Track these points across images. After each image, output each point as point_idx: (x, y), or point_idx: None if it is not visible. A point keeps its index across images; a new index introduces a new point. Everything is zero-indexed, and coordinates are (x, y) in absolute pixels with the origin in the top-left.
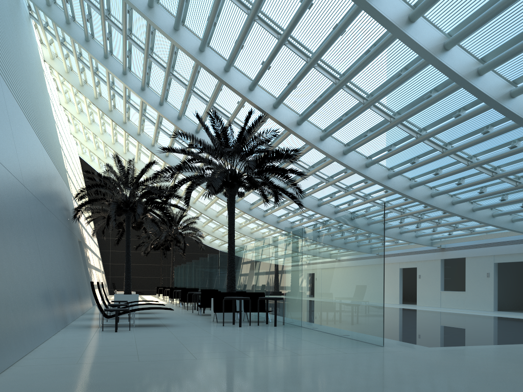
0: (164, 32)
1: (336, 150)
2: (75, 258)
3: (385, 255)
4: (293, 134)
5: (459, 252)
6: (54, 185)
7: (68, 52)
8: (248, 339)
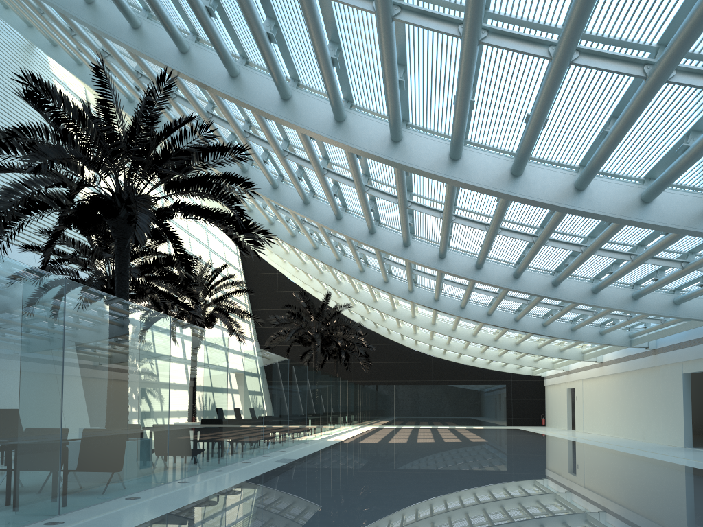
0: None
1: (317, 117)
2: None
3: (661, 349)
4: (229, 100)
5: None
6: None
7: None
8: None
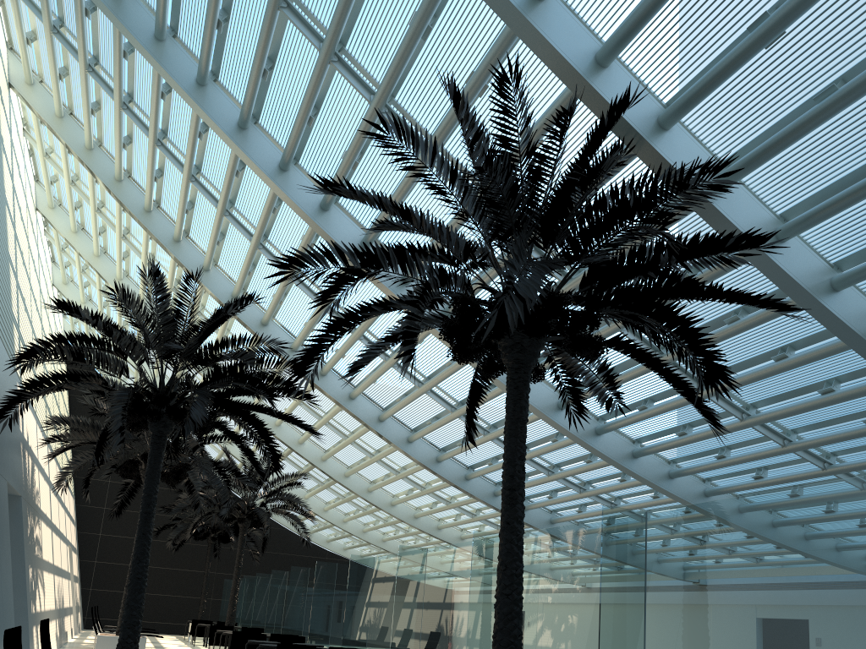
0: None
1: (814, 276)
2: None
3: None
4: (701, 214)
5: None
6: None
7: (68, 63)
8: None
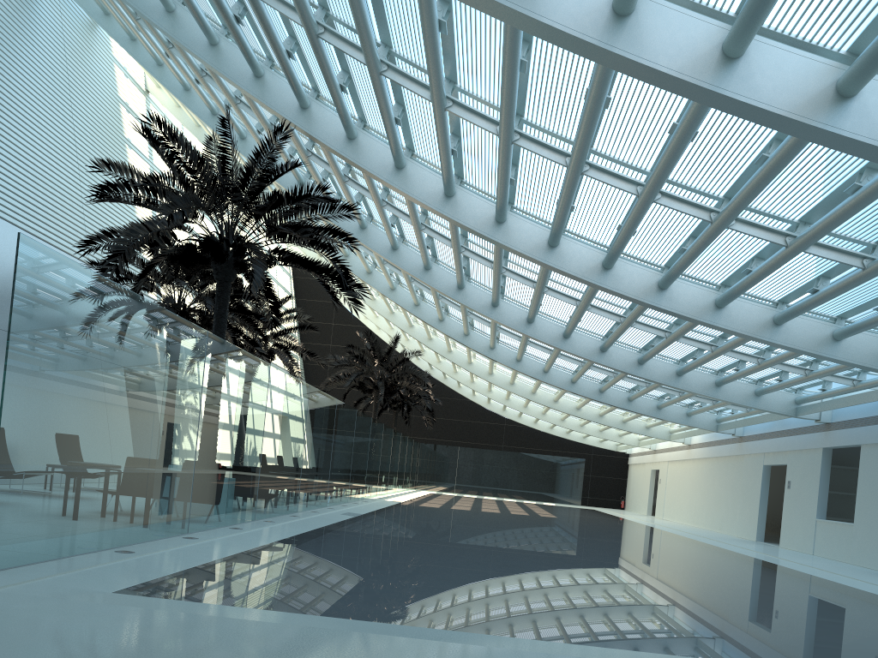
0: None
1: (428, 189)
2: None
3: (747, 437)
4: (344, 160)
5: (852, 434)
6: (4, 270)
7: None
8: None
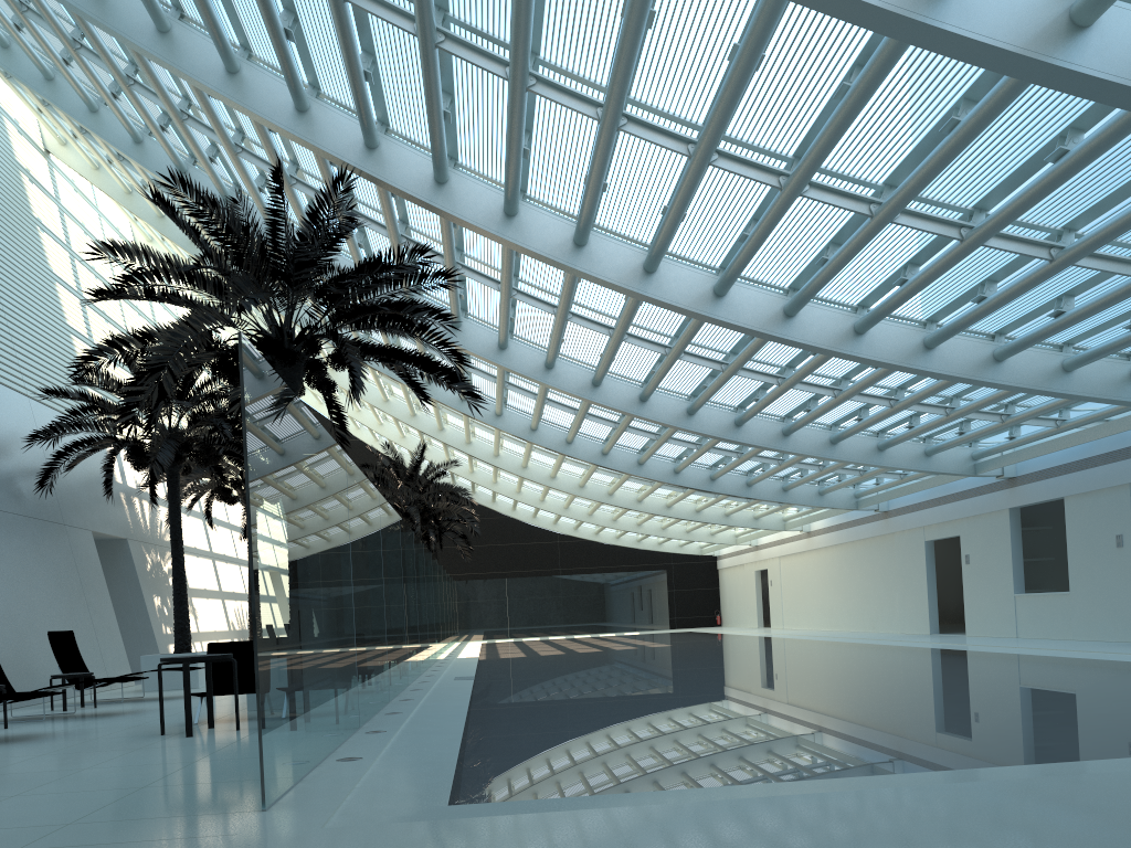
0: (65, 0)
1: (552, 239)
2: (31, 579)
3: (895, 511)
4: (432, 211)
5: (1049, 486)
6: None
7: None
8: (10, 786)
